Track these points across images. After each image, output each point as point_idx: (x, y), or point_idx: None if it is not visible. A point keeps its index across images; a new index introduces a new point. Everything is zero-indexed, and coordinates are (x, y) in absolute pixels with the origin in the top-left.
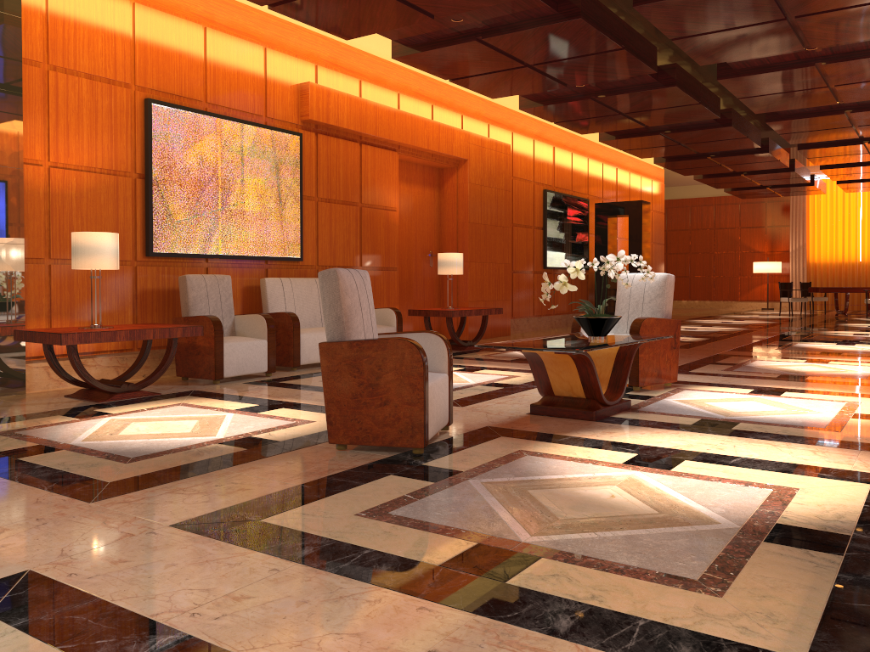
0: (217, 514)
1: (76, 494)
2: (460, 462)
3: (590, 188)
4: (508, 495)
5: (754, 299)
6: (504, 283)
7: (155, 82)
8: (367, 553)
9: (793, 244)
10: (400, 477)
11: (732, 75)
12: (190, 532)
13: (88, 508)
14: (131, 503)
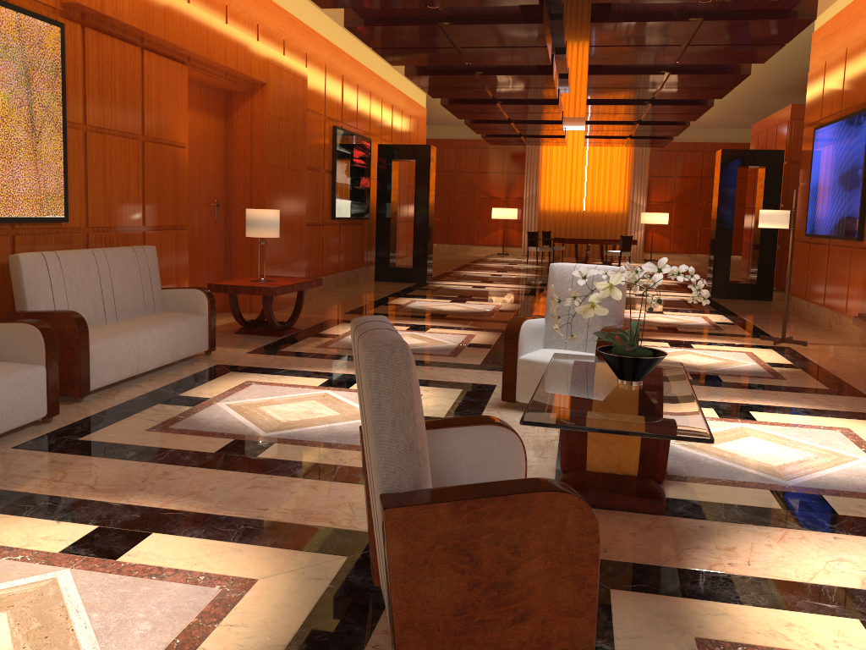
0: None
1: None
2: None
3: (372, 126)
4: None
5: (490, 243)
6: (299, 239)
7: None
8: None
9: (527, 192)
10: None
11: (608, 19)
12: None
13: None
14: None
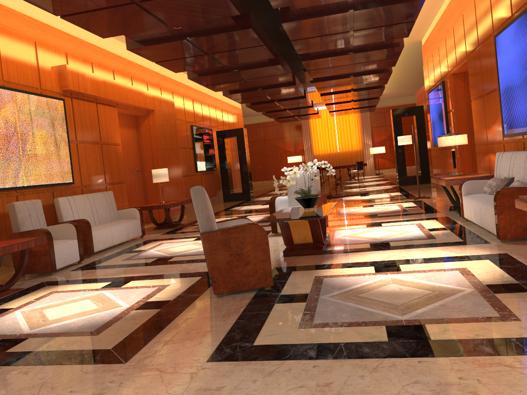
0: (221, 348)
1: (104, 361)
2: (298, 289)
3: (211, 122)
4: (354, 299)
5: None
6: (180, 183)
7: None
8: (343, 344)
9: (305, 146)
10: (283, 303)
11: (309, 58)
12: (227, 361)
13: (131, 366)
14: (153, 356)
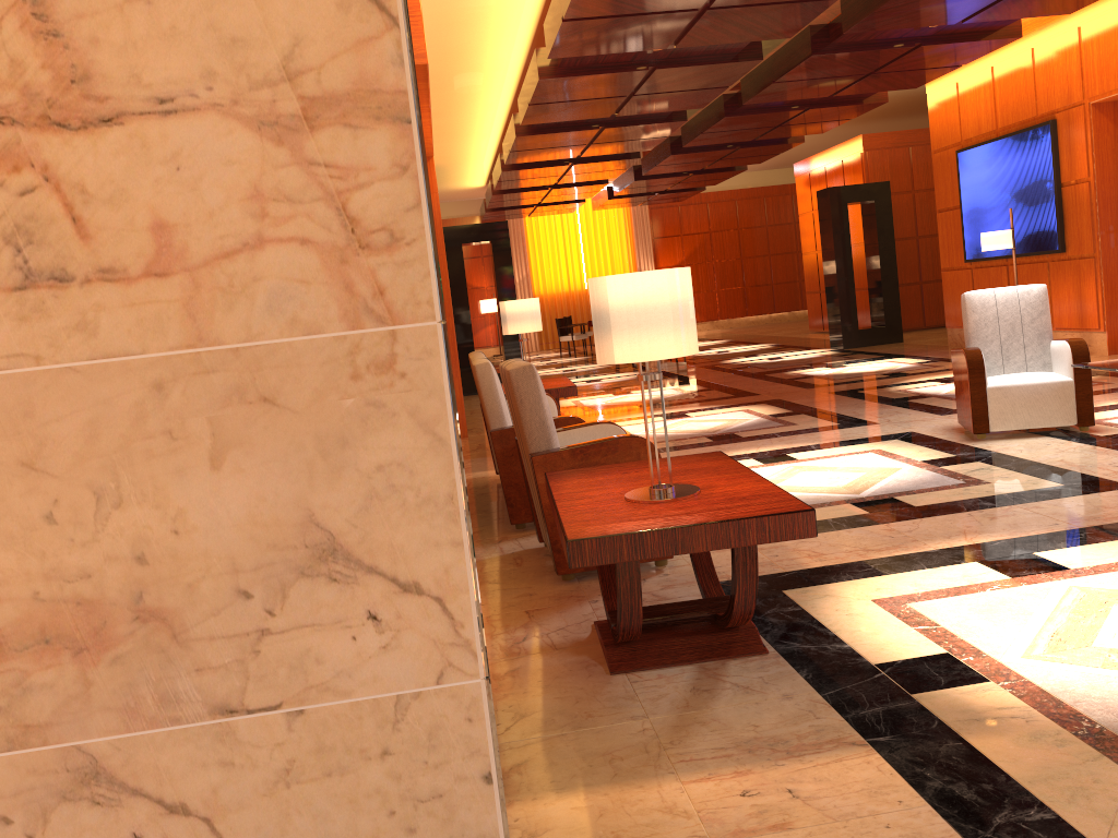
0: None
1: None
2: None
3: None
4: None
5: (480, 345)
6: None
7: None
8: None
9: (516, 276)
10: None
11: (829, 50)
12: None
13: None
14: None
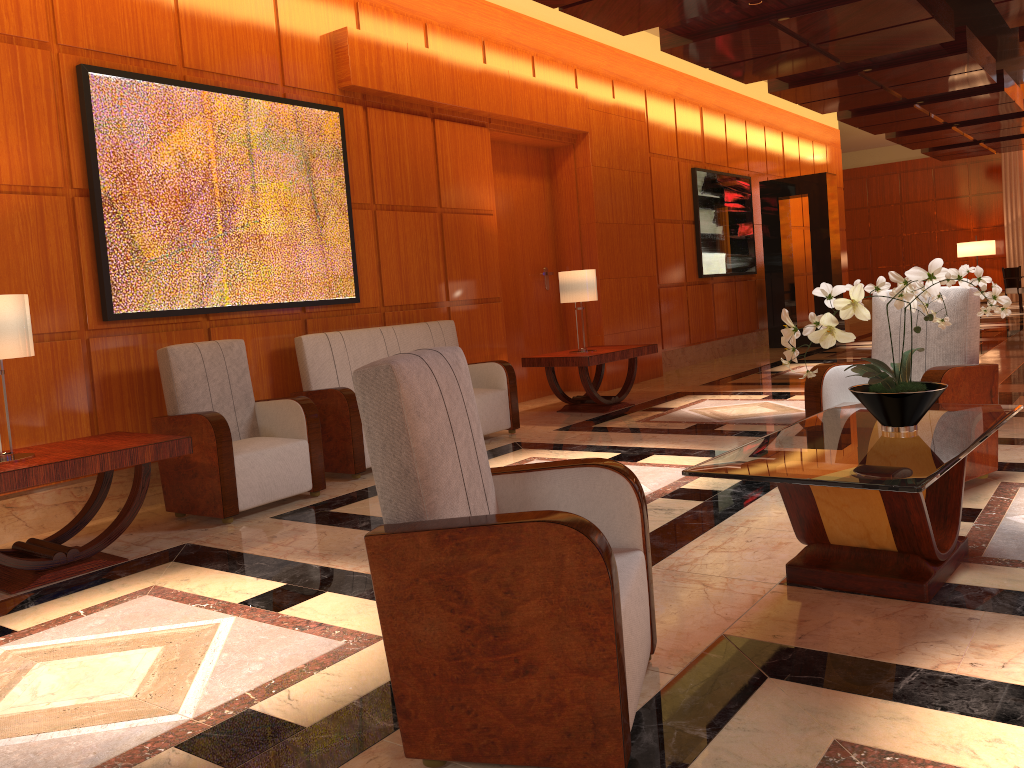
0: None
1: None
2: None
3: (751, 161)
4: None
5: None
6: (649, 303)
7: (93, 38)
8: None
9: (1008, 216)
10: None
11: None
12: None
13: None
14: None
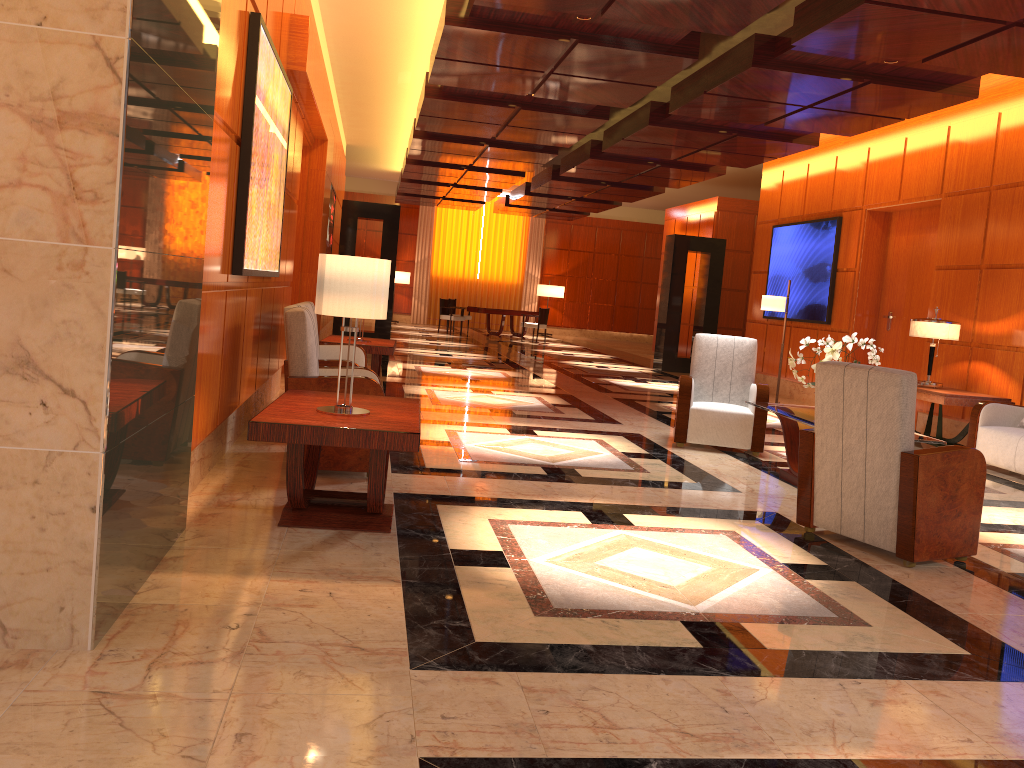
0: None
1: None
2: (1010, 564)
3: (334, 179)
4: None
5: None
6: None
7: None
8: None
9: (419, 255)
10: None
11: (663, 124)
12: None
13: None
14: None
